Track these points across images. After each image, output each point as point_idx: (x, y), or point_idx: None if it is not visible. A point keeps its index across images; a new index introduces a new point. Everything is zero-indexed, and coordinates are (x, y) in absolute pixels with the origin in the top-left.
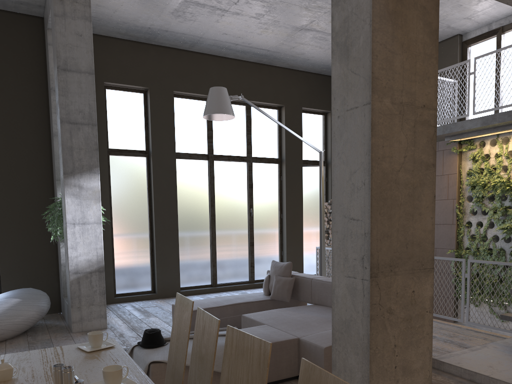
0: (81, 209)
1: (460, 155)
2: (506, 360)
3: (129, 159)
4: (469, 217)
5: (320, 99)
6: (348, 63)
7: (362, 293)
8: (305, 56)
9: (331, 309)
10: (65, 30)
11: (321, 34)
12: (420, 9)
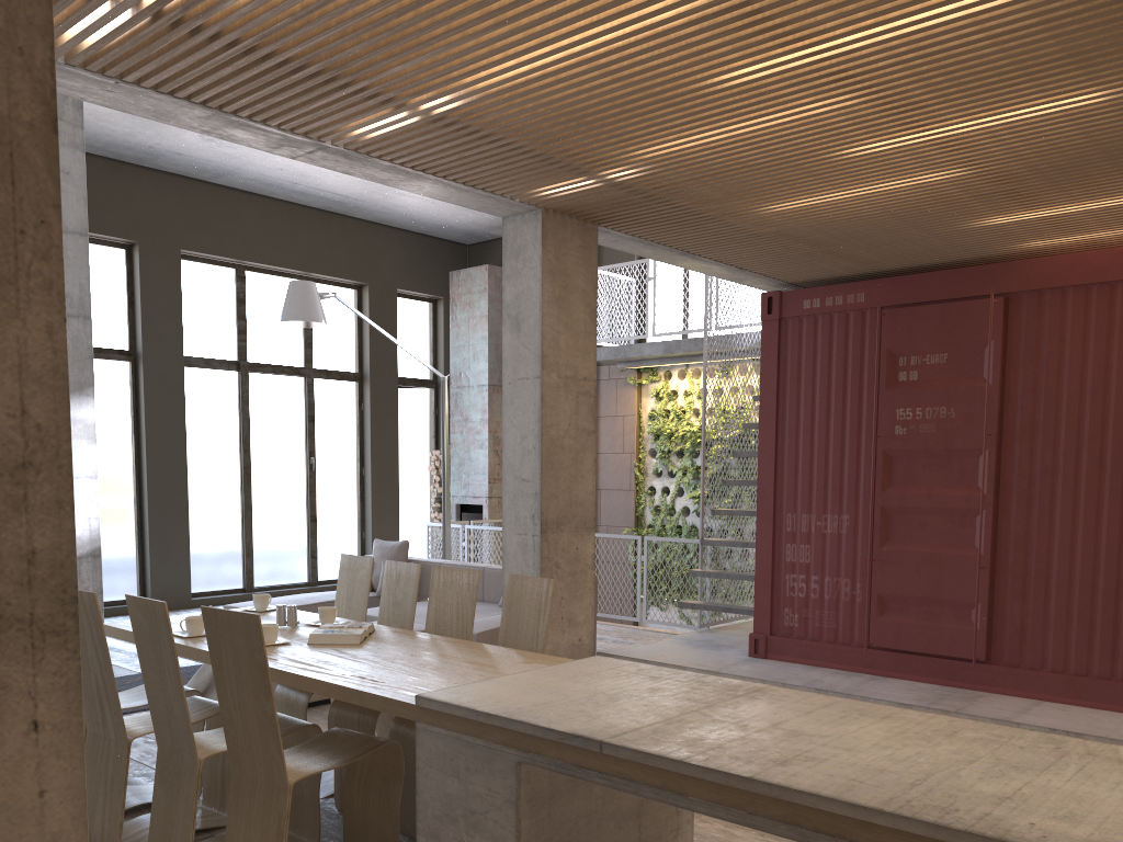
0: None
1: (640, 388)
2: (680, 649)
3: (100, 364)
4: (652, 480)
5: (426, 277)
6: (519, 336)
7: (533, 548)
8: (407, 210)
9: None
10: None
11: None
12: (581, 293)
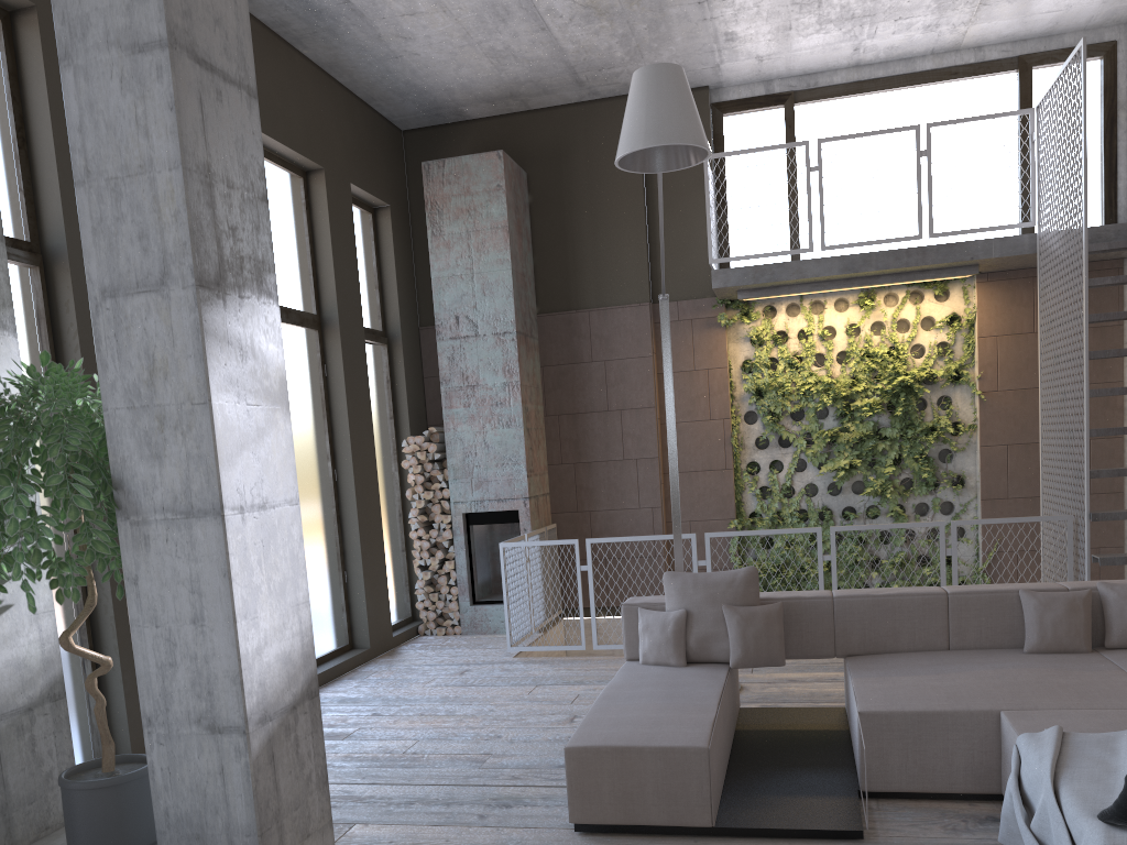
0: (253, 445)
1: (727, 331)
2: None
3: None
4: (754, 454)
5: (373, 171)
6: None
7: None
8: (405, 46)
9: (941, 654)
10: None
11: (517, 0)
12: None
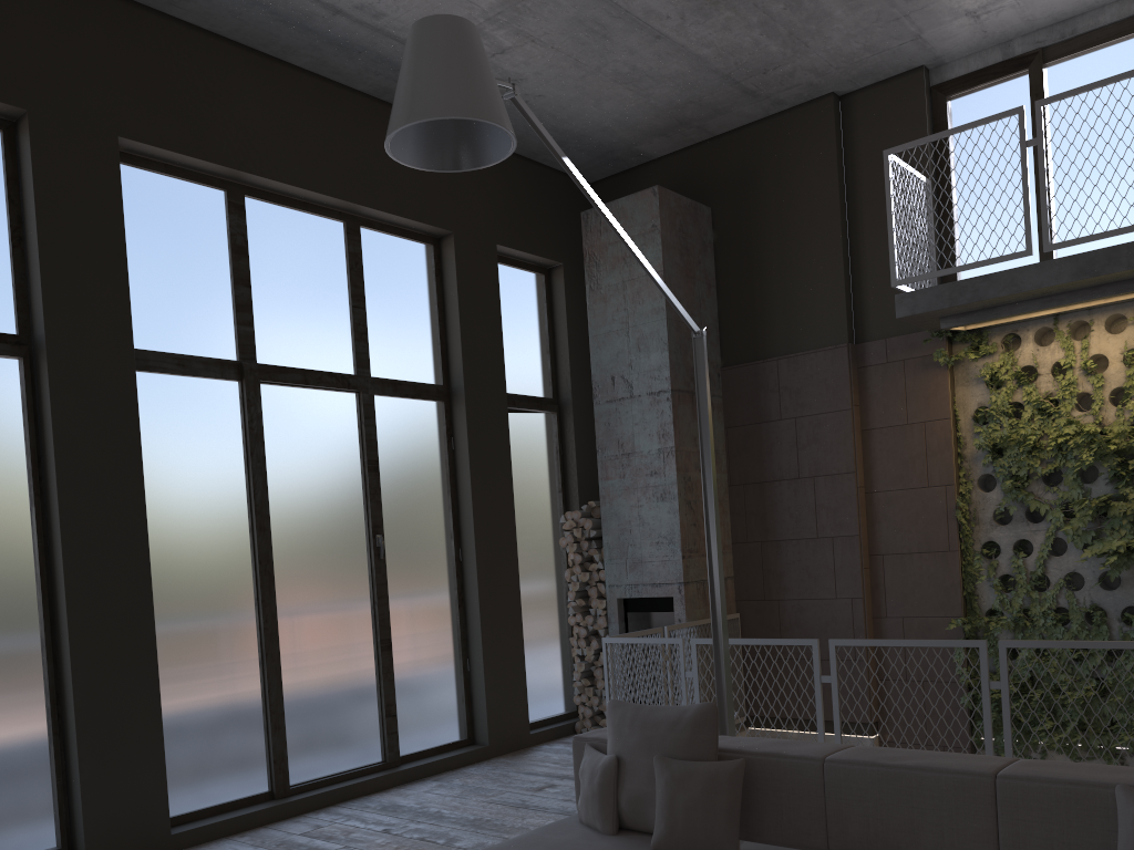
0: None
1: (952, 371)
2: None
3: None
4: (991, 531)
5: (537, 229)
6: None
7: None
8: (522, 89)
9: None
10: None
11: (602, 9)
12: None
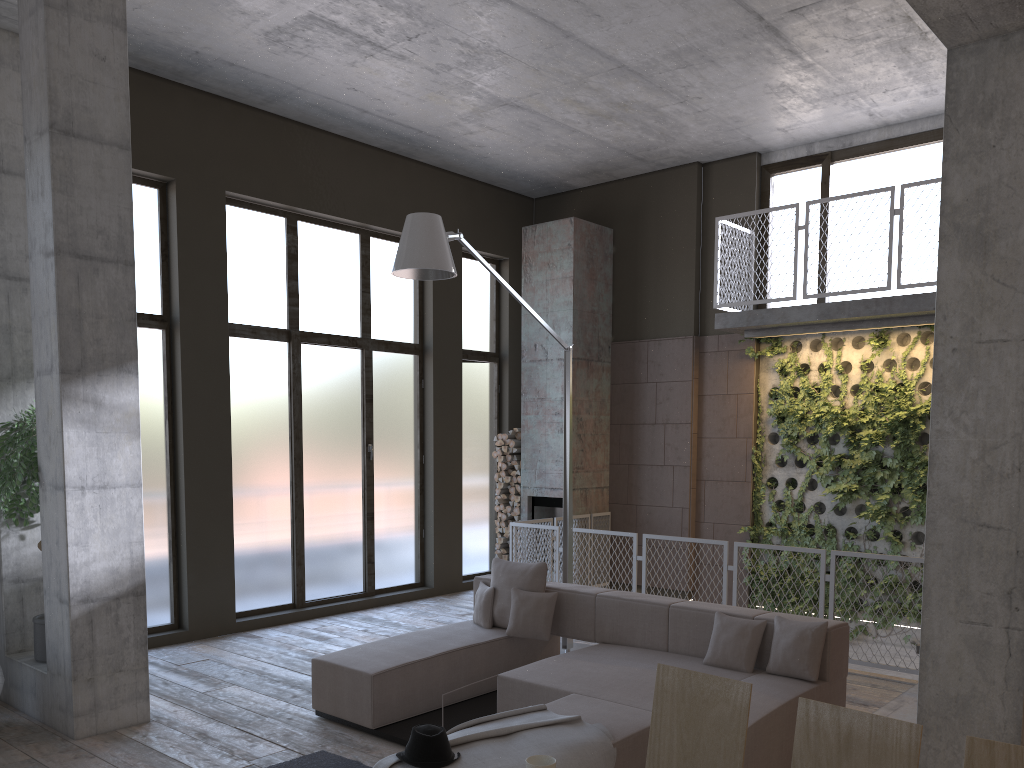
0: (99, 454)
1: (758, 361)
2: None
3: None
4: (773, 470)
5: (492, 234)
6: (985, 264)
7: (1005, 650)
8: (484, 151)
9: (652, 653)
10: (70, 43)
11: (535, 117)
12: None
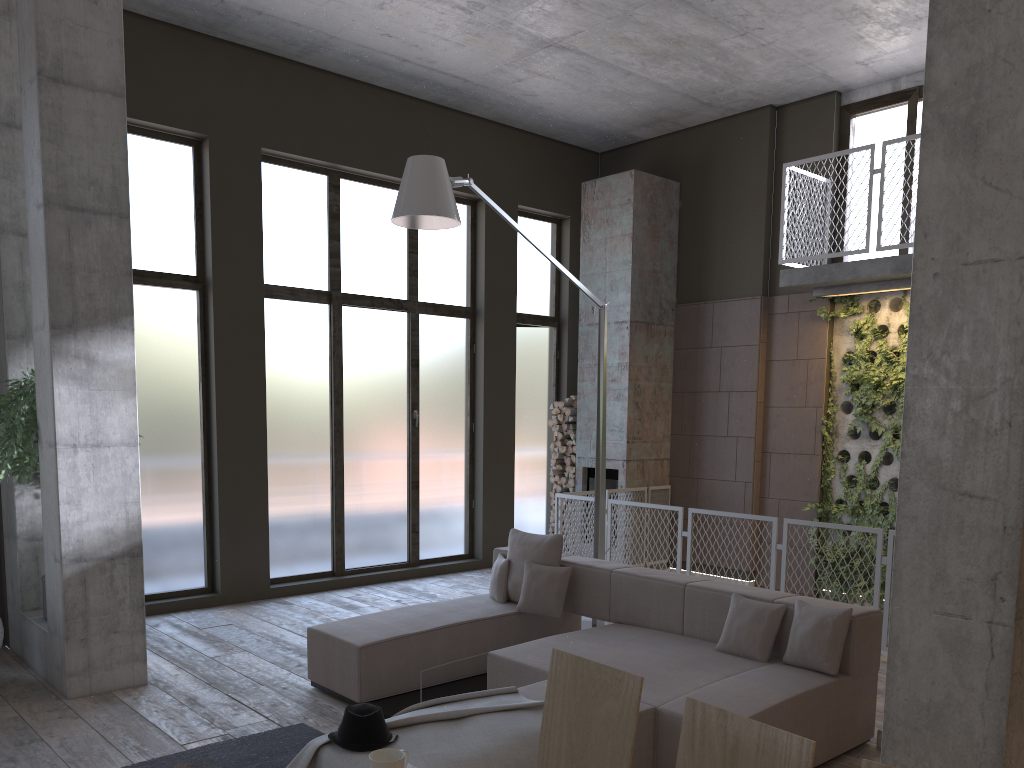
0: (92, 411)
1: (832, 323)
2: None
3: (160, 293)
4: (845, 443)
5: (551, 191)
6: (974, 164)
7: (986, 650)
8: (537, 100)
9: (664, 636)
10: None
11: (584, 60)
12: None
